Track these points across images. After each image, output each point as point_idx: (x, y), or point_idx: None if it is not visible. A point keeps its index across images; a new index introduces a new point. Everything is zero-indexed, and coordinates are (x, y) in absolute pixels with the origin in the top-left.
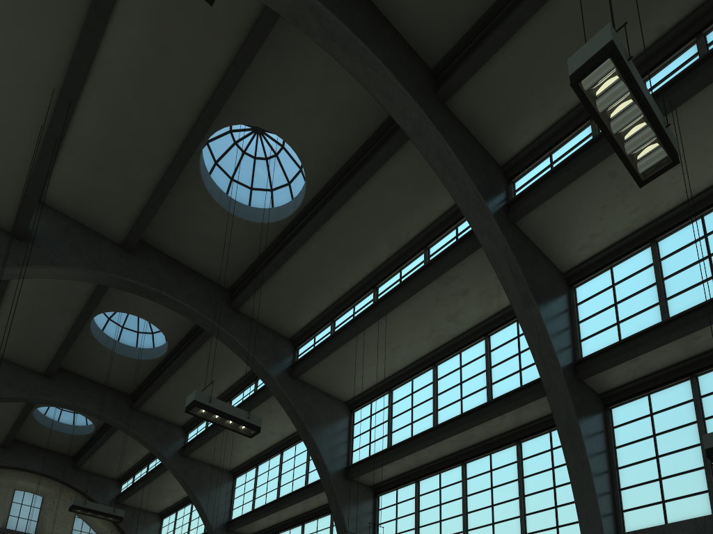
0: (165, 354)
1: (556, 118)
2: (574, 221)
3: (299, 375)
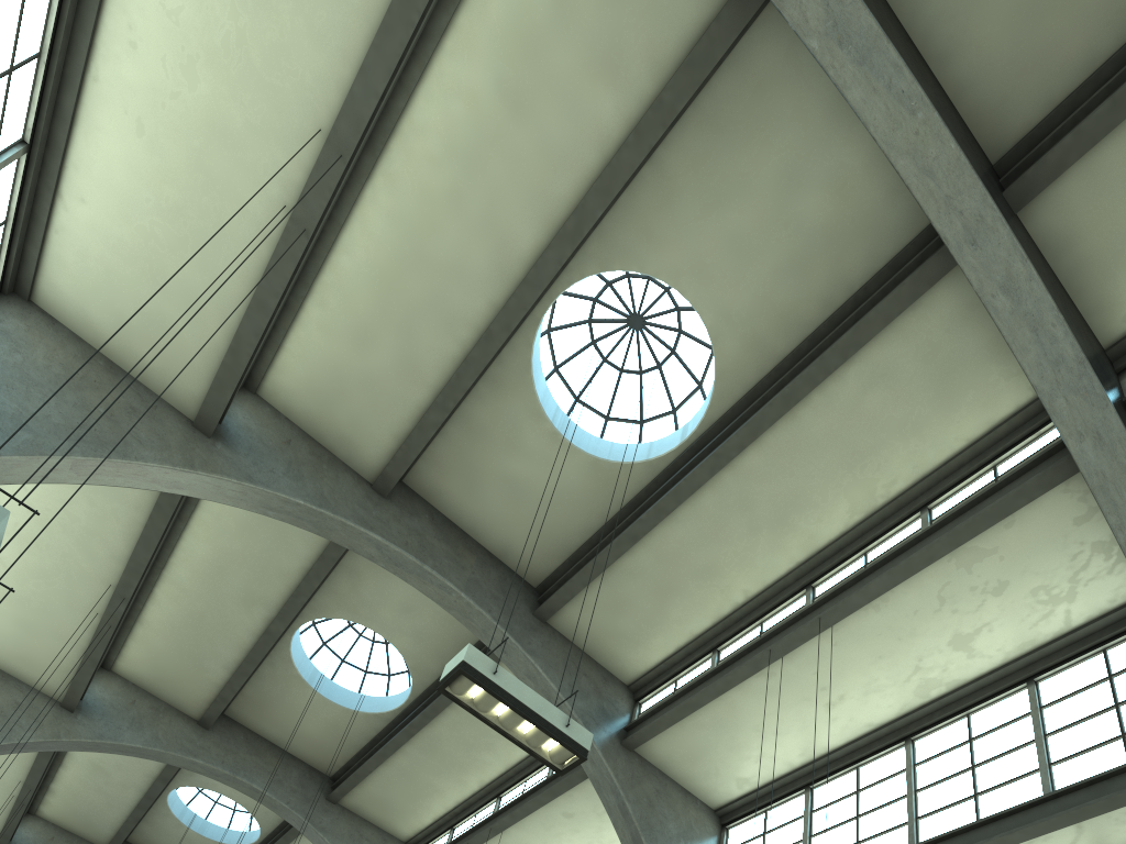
0: (403, 704)
1: None
2: None
3: (638, 744)
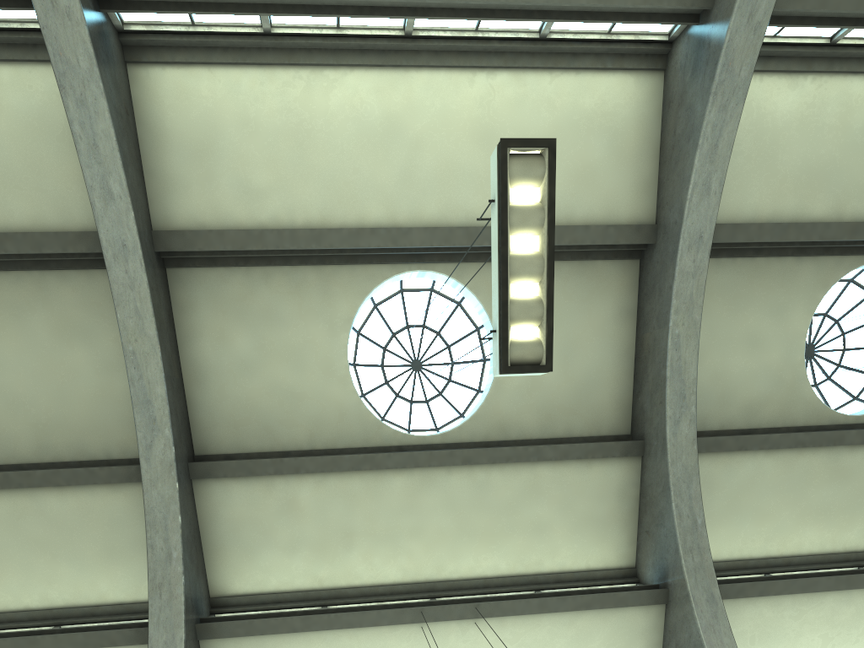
0: None
1: None
2: None
3: None
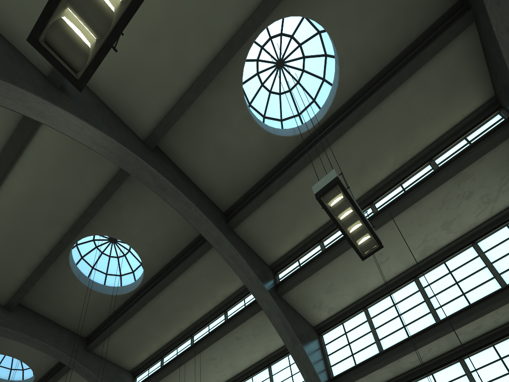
0: (137, 288)
1: None
2: None
3: (285, 292)
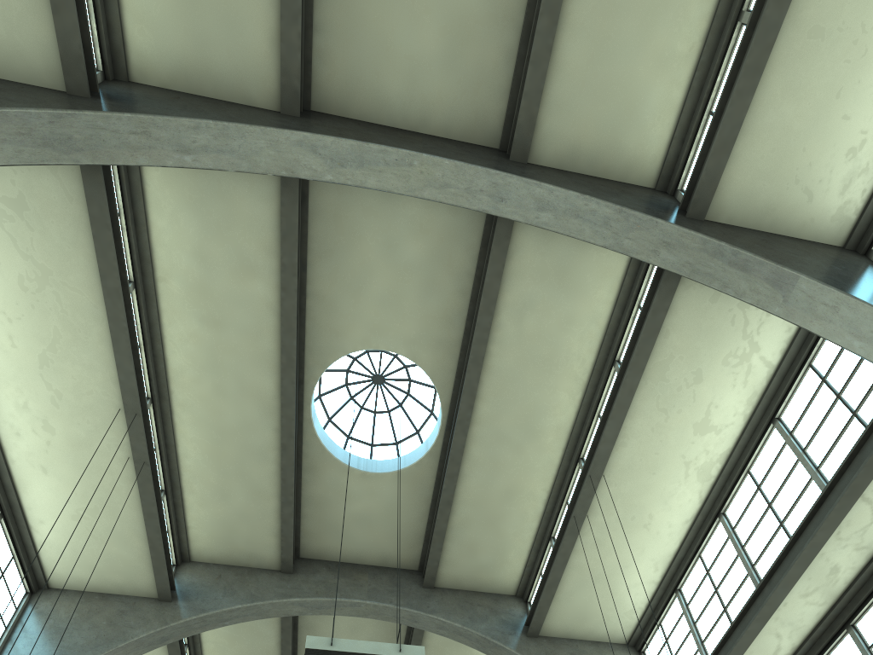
0: None
1: (690, 67)
2: (802, 151)
3: (538, 630)
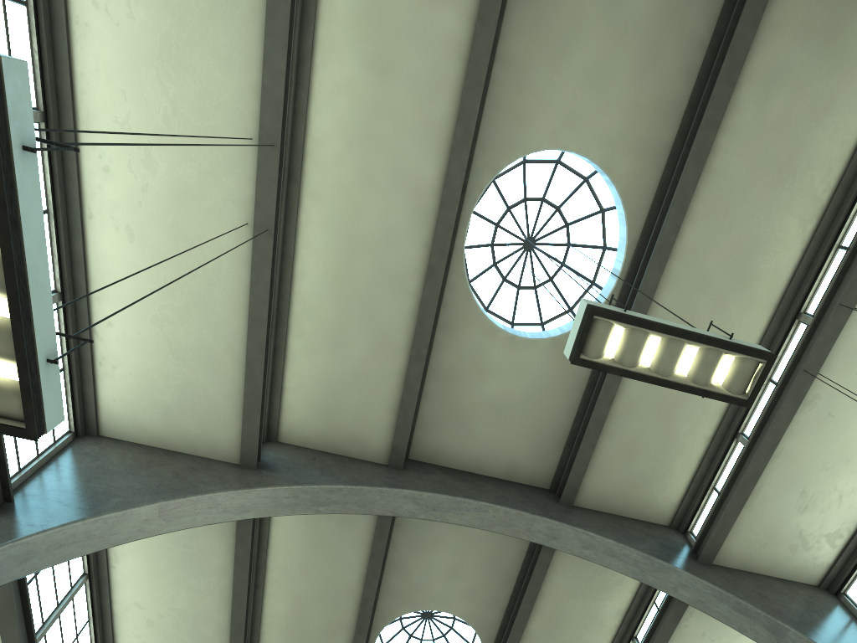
0: None
1: None
2: None
3: (715, 553)
